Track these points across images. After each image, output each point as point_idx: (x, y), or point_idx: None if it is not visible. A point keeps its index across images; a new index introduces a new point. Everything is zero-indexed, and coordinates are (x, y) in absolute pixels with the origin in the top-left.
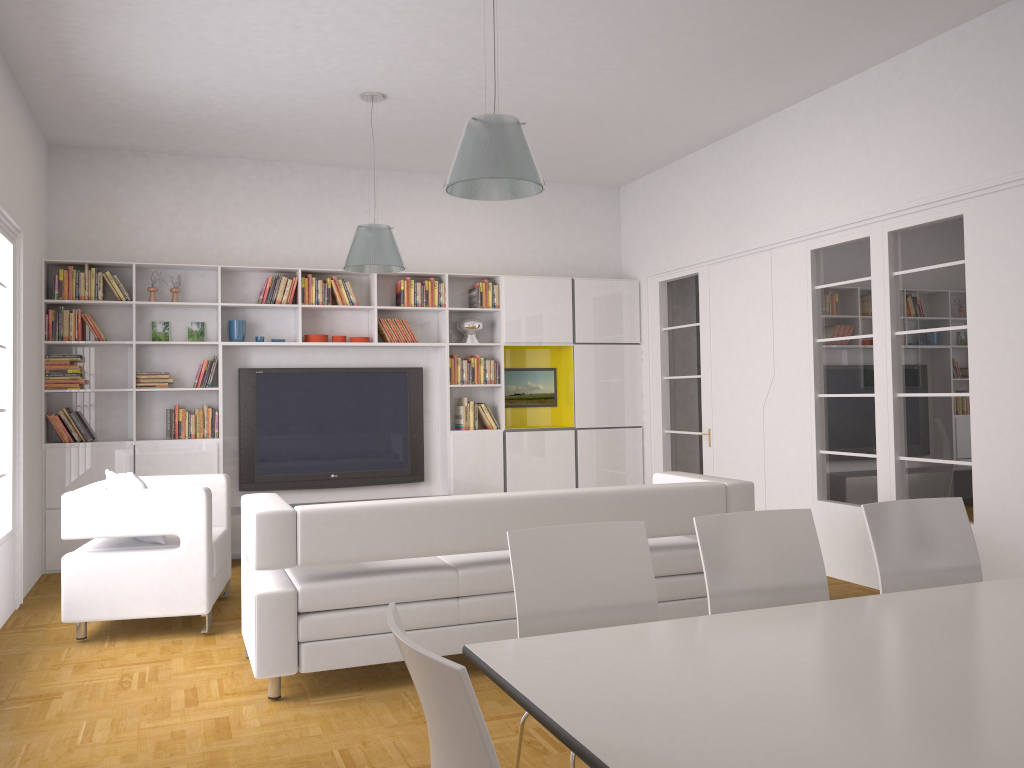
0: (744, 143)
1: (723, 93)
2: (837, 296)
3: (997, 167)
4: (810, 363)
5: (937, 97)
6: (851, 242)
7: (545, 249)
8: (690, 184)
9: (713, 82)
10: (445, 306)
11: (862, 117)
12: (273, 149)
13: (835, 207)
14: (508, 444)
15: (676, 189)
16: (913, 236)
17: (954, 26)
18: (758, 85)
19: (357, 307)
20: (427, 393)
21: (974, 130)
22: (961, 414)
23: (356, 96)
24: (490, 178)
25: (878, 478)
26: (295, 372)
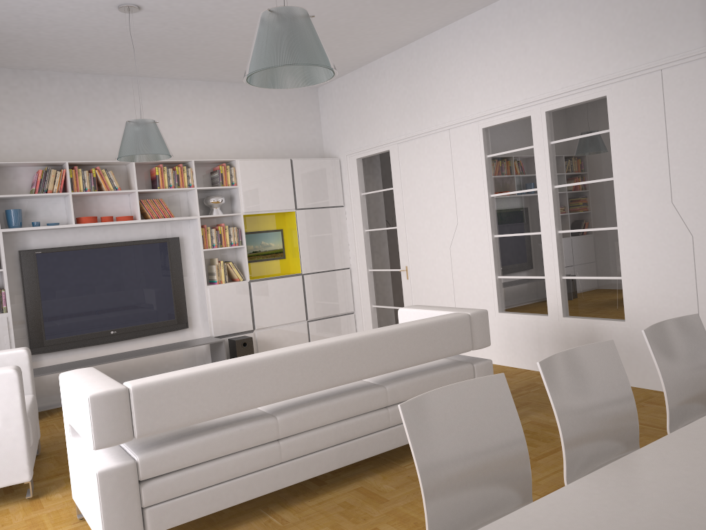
0: (422, 49)
1: (414, 8)
2: (505, 162)
3: (632, 59)
4: (487, 213)
5: (581, 8)
6: (515, 121)
7: (266, 137)
8: (378, 83)
9: None
10: (194, 186)
11: (520, 26)
12: (32, 58)
13: (501, 95)
14: (253, 291)
15: (366, 87)
16: (565, 114)
17: None
18: (442, 1)
19: (121, 191)
20: (184, 257)
21: (612, 32)
22: (610, 243)
23: (114, 7)
24: (294, 65)
25: (547, 293)
26: (71, 250)
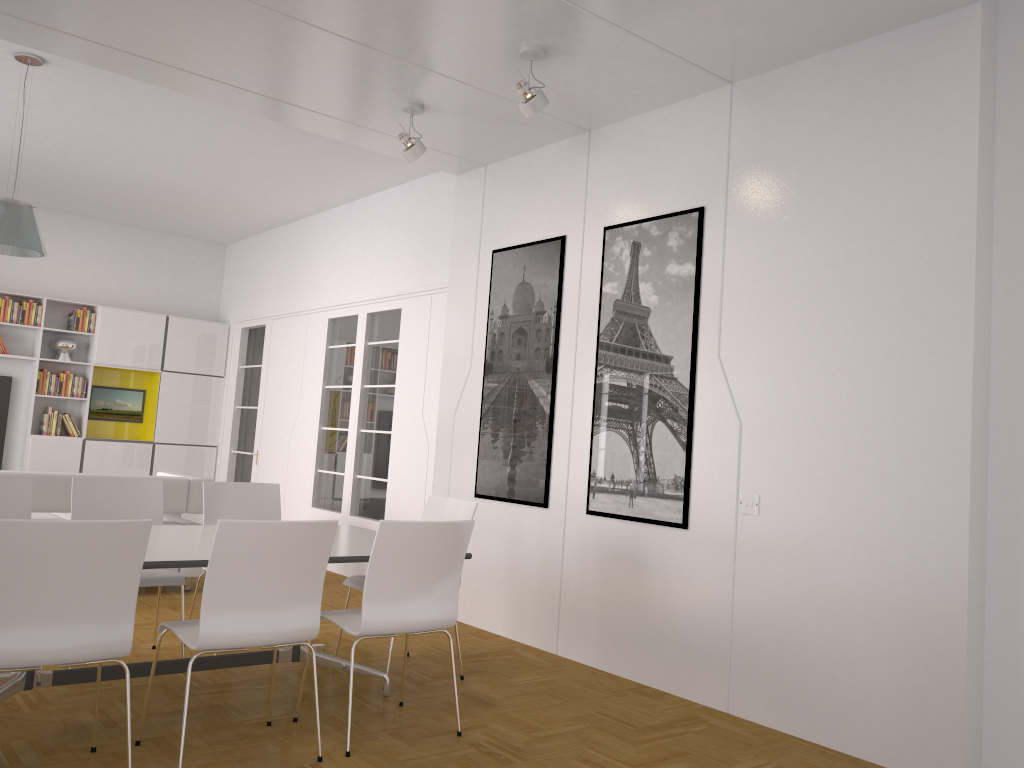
0: (303, 229)
1: (272, 192)
2: (340, 355)
3: (419, 280)
4: (319, 403)
5: (399, 225)
6: (351, 317)
7: (150, 288)
8: (269, 253)
9: (259, 184)
10: (41, 326)
11: (364, 228)
12: None
13: (344, 290)
14: (87, 451)
15: (261, 255)
16: (380, 318)
17: (410, 180)
18: (296, 192)
19: None
20: (15, 400)
21: (412, 252)
22: (388, 446)
23: None
24: None
25: (344, 490)
26: None
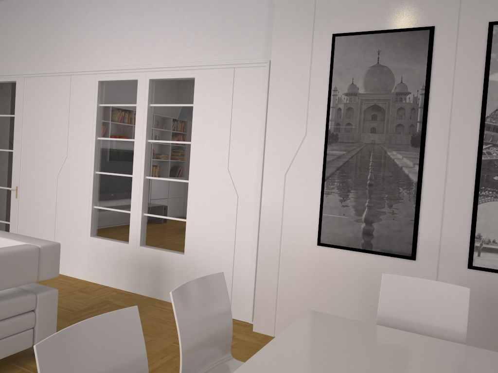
0: (57, 1)
1: None
2: (113, 113)
3: (216, 54)
4: (92, 152)
5: (186, 5)
6: (125, 81)
7: None
8: (14, 19)
9: None
10: None
11: (139, 5)
12: None
13: (117, 57)
14: None
15: (3, 20)
16: (164, 85)
17: None
18: None
19: None
20: None
21: (206, 30)
22: (182, 192)
23: None
24: None
25: (130, 225)
26: None
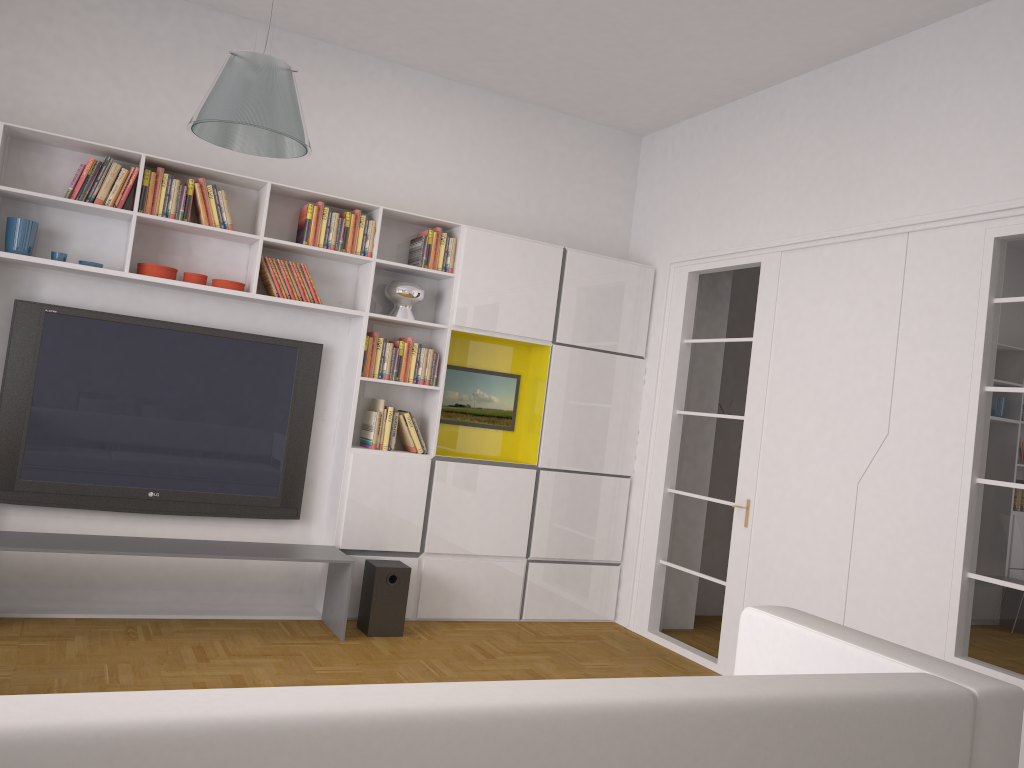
0: (876, 67)
1: None
2: None
3: None
4: (969, 424)
5: None
6: None
7: (529, 203)
8: (764, 131)
9: None
10: (372, 256)
11: None
12: None
13: None
14: (437, 479)
15: (738, 139)
16: None
17: None
18: None
19: (231, 233)
20: (324, 385)
21: None
22: None
23: None
24: None
25: None
26: (113, 320)
